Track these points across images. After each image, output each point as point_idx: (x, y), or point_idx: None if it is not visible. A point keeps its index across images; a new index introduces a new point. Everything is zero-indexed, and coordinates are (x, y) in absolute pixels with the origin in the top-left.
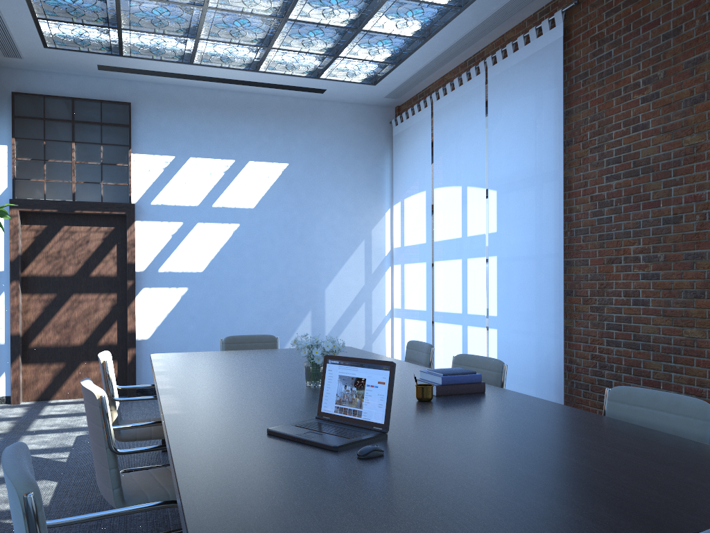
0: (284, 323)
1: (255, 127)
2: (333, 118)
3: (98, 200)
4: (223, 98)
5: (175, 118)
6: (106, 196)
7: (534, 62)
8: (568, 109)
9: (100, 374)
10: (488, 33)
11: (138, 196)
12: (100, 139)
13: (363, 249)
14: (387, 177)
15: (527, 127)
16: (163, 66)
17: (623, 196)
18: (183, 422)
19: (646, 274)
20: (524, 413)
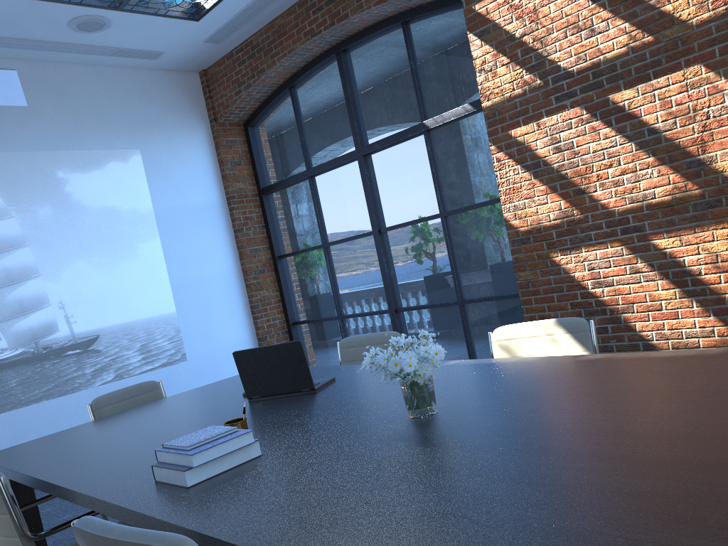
0: None
1: None
2: None
3: None
4: None
5: None
6: None
7: None
8: None
9: None
10: None
11: None
12: None
13: None
14: None
15: None
16: None
17: None
18: None
19: None
20: (127, 455)
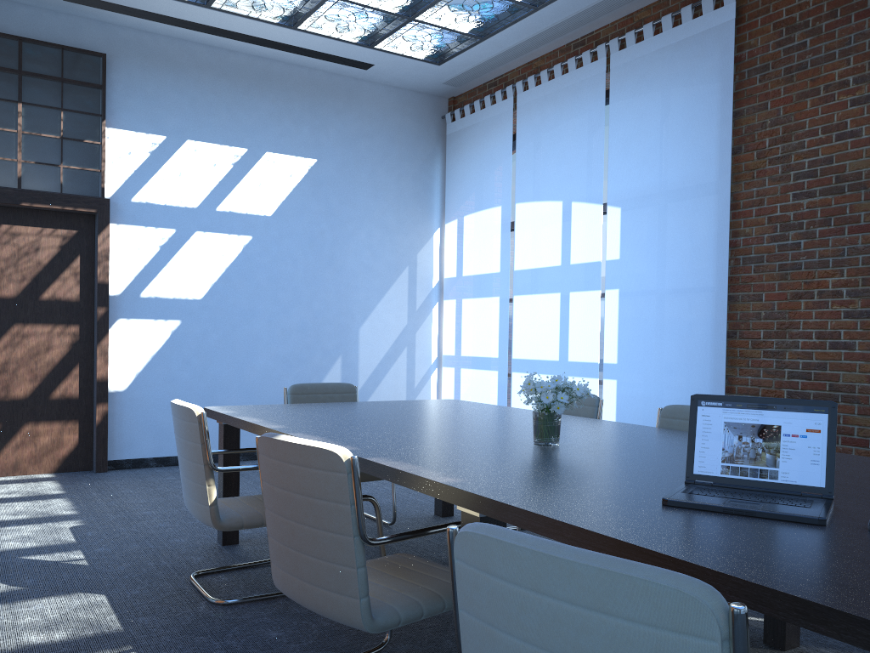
0: (307, 371)
1: (275, 106)
2: (373, 104)
3: (56, 191)
4: (233, 63)
5: (167, 83)
6: (67, 185)
7: (687, 49)
8: (737, 109)
9: (52, 440)
10: (615, 9)
11: (113, 189)
12: (60, 103)
13: (407, 278)
14: (437, 187)
15: (673, 129)
16: (165, 6)
17: (819, 217)
18: (504, 494)
19: (851, 312)
20: None
